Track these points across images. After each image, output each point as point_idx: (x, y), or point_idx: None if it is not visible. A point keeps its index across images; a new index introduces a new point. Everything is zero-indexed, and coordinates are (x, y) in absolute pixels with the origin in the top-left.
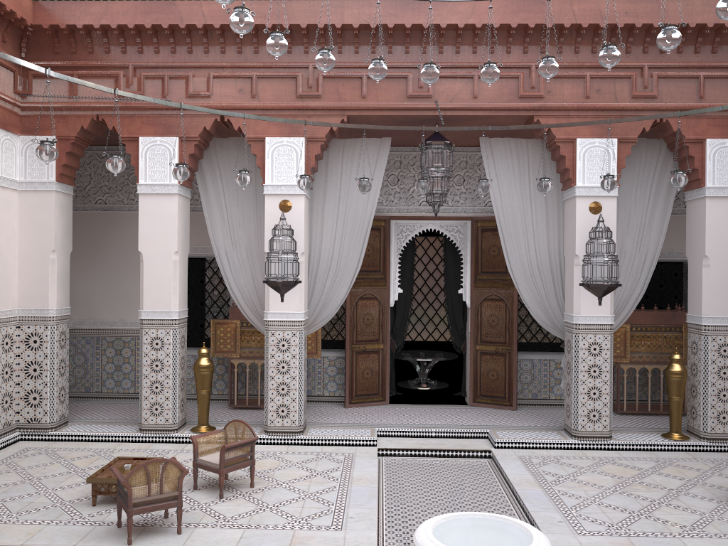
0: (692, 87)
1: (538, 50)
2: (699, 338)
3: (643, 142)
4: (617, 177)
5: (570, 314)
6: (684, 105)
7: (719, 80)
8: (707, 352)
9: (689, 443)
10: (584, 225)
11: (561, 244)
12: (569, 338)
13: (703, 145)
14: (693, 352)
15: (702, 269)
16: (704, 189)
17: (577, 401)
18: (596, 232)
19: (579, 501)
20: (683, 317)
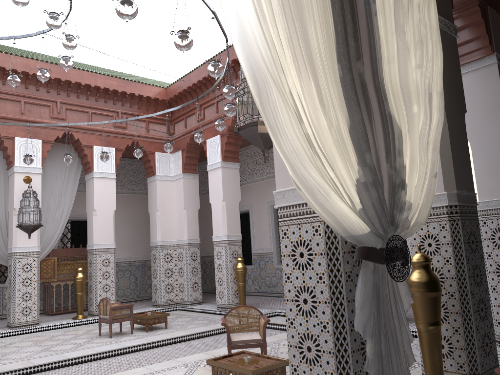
0: (85, 117)
1: None
2: (93, 256)
3: (61, 145)
4: (42, 162)
5: (11, 247)
6: (81, 126)
7: (100, 116)
8: (96, 264)
9: (87, 319)
10: (20, 190)
11: (7, 204)
12: (10, 263)
13: (92, 149)
14: (90, 266)
15: (93, 217)
16: (93, 172)
17: (15, 303)
18: (27, 193)
19: (3, 354)
20: None
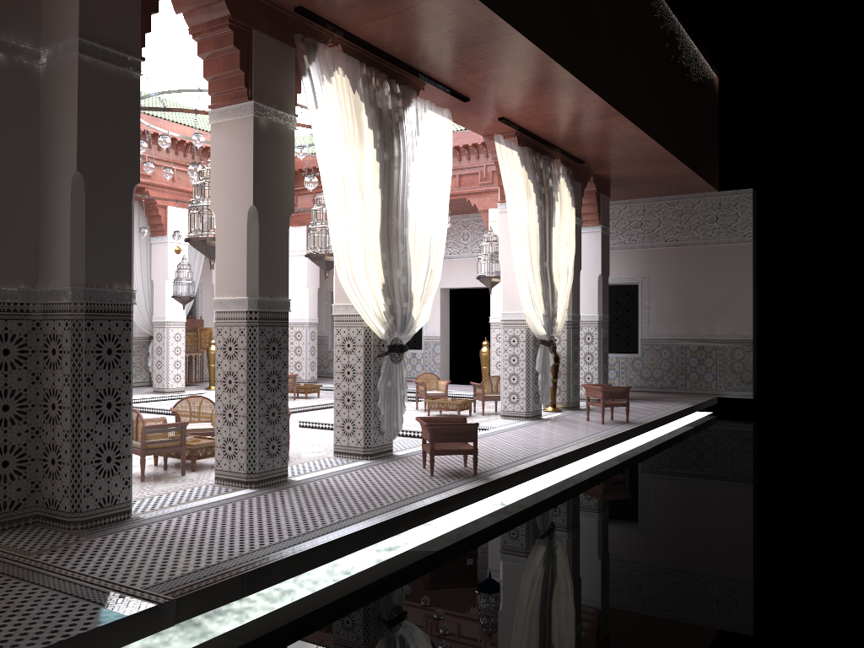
0: None
1: (148, 146)
2: None
3: None
4: (188, 232)
5: (162, 316)
6: None
7: None
8: None
9: None
10: (172, 260)
11: (148, 271)
12: (160, 332)
13: None
14: None
15: None
16: None
17: (169, 370)
18: (184, 265)
19: None
20: (198, 322)
